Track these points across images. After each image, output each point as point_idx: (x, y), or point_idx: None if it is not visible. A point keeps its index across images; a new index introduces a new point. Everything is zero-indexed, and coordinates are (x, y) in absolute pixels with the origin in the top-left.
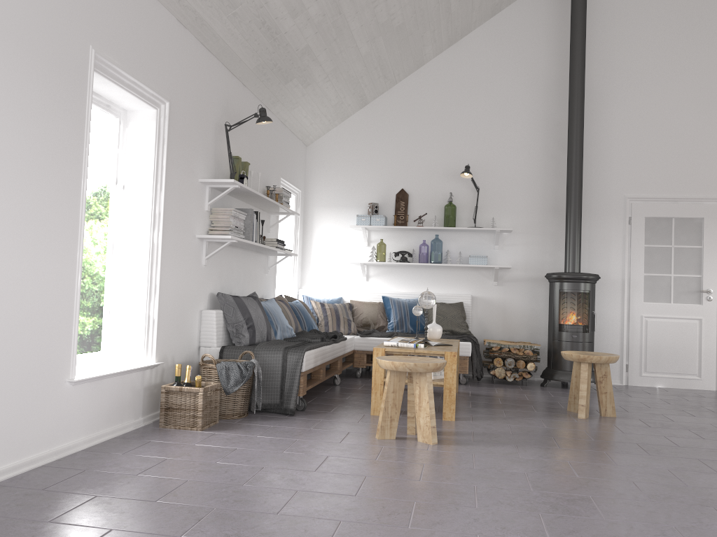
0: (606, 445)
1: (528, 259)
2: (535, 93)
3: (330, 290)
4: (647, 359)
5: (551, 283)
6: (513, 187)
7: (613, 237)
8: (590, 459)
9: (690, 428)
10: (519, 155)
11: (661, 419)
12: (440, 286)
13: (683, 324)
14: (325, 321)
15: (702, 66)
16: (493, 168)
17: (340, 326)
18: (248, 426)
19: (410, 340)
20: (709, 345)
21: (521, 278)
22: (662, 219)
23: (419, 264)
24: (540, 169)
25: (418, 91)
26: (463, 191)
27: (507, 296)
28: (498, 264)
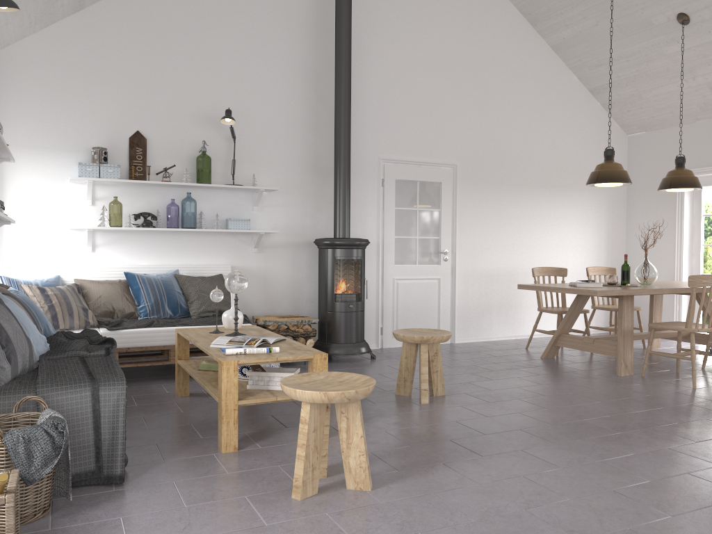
0: (507, 439)
1: (290, 222)
2: (292, 33)
3: (40, 267)
4: (398, 320)
5: (324, 250)
6: (272, 140)
7: (369, 199)
8: (532, 466)
9: (515, 396)
10: (277, 103)
11: (478, 389)
12: (191, 255)
13: (426, 284)
14: (53, 314)
15: (441, 33)
16: (250, 115)
17: (74, 318)
18: (84, 529)
19: (244, 340)
20: (445, 302)
21: (282, 244)
22: (409, 182)
23: (170, 230)
24: (299, 121)
25: (154, 4)
26: (216, 140)
27: (269, 264)
28: (257, 228)
